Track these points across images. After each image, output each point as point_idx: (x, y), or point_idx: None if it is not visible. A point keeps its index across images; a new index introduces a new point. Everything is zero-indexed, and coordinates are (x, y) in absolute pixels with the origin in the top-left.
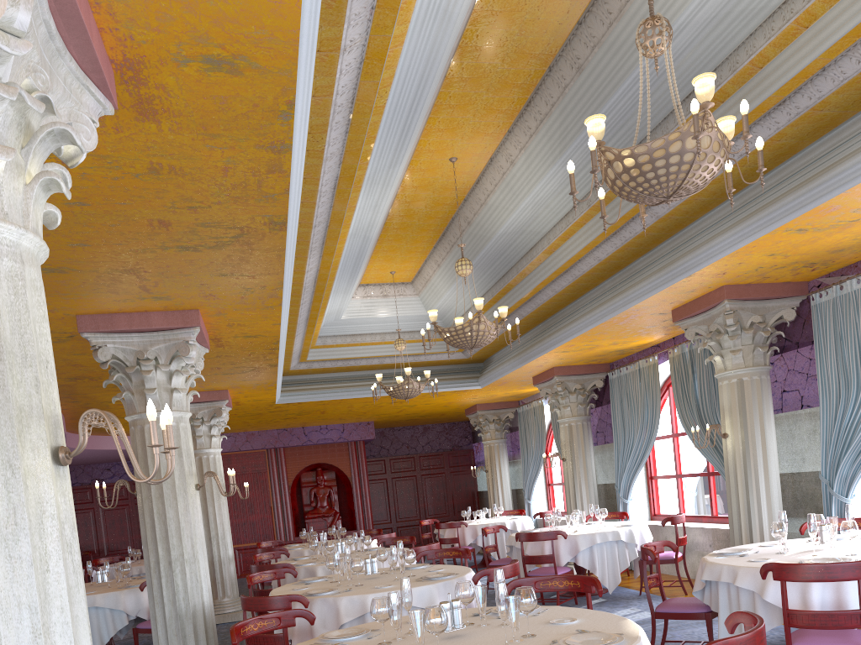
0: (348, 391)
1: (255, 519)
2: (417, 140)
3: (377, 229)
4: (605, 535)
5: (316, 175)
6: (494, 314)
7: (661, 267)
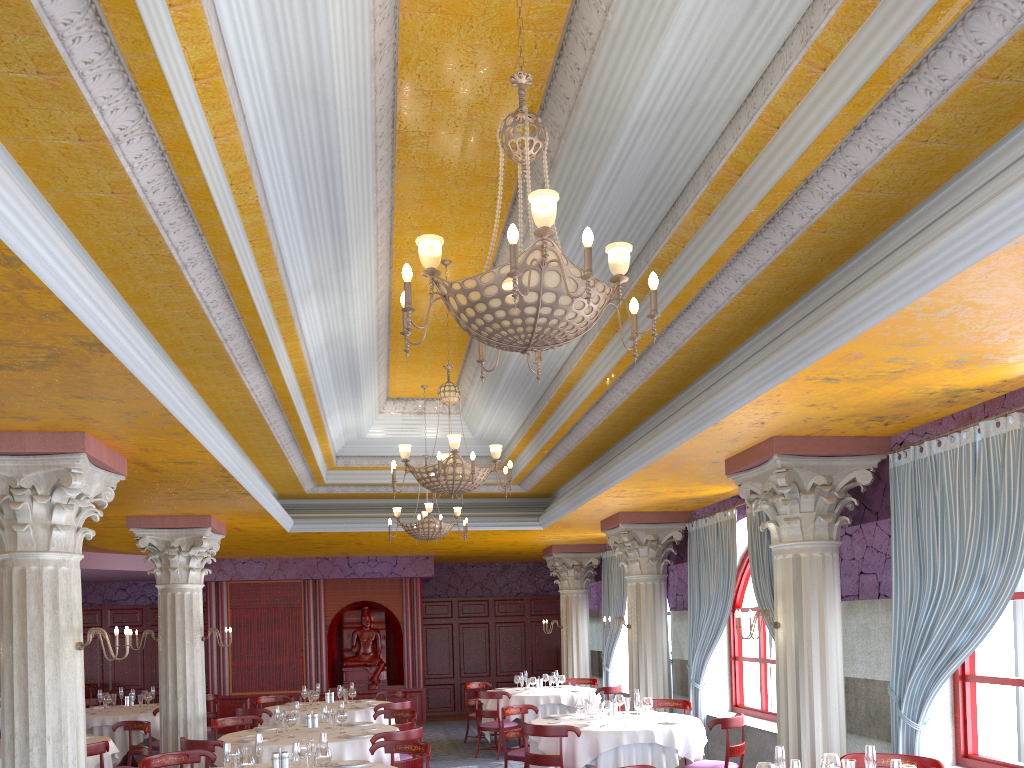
0: (377, 523)
1: (282, 662)
2: (386, 239)
3: (364, 340)
4: (635, 735)
5: (183, 283)
6: (471, 456)
7: (690, 409)
